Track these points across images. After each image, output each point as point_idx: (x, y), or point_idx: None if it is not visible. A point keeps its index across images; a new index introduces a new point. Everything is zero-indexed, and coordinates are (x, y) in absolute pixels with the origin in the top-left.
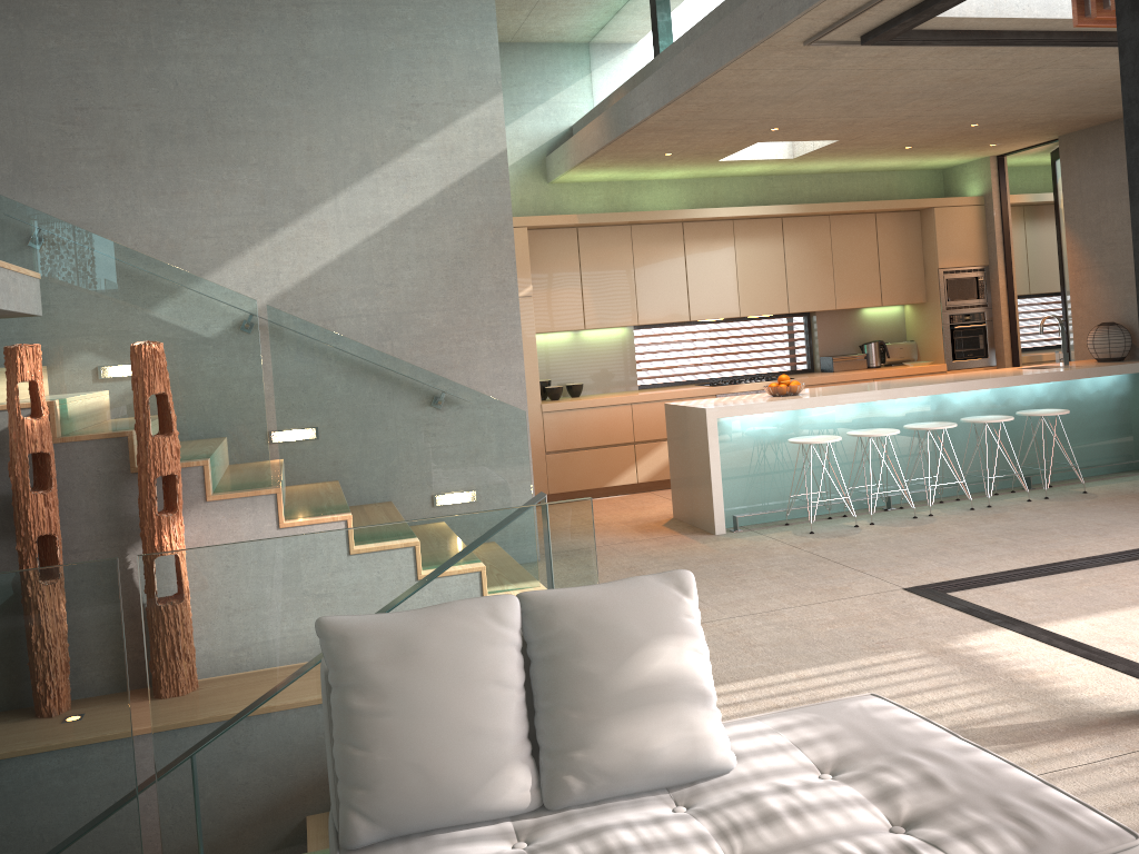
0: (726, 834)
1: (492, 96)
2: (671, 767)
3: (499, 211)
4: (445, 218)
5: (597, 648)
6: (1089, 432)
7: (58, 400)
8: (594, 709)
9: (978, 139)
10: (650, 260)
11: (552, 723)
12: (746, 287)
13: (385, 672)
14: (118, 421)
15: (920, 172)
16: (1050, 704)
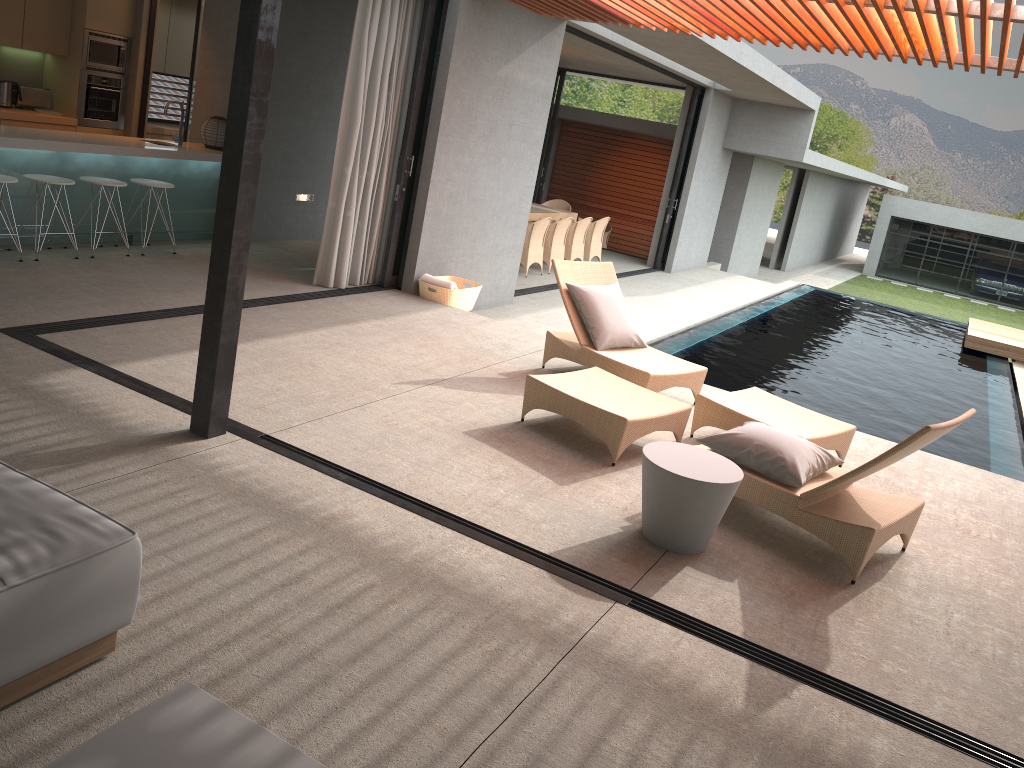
0: None
1: None
2: None
3: None
4: None
5: None
6: (188, 204)
7: None
8: None
9: None
10: None
11: None
12: None
13: None
14: None
15: None
16: (105, 431)
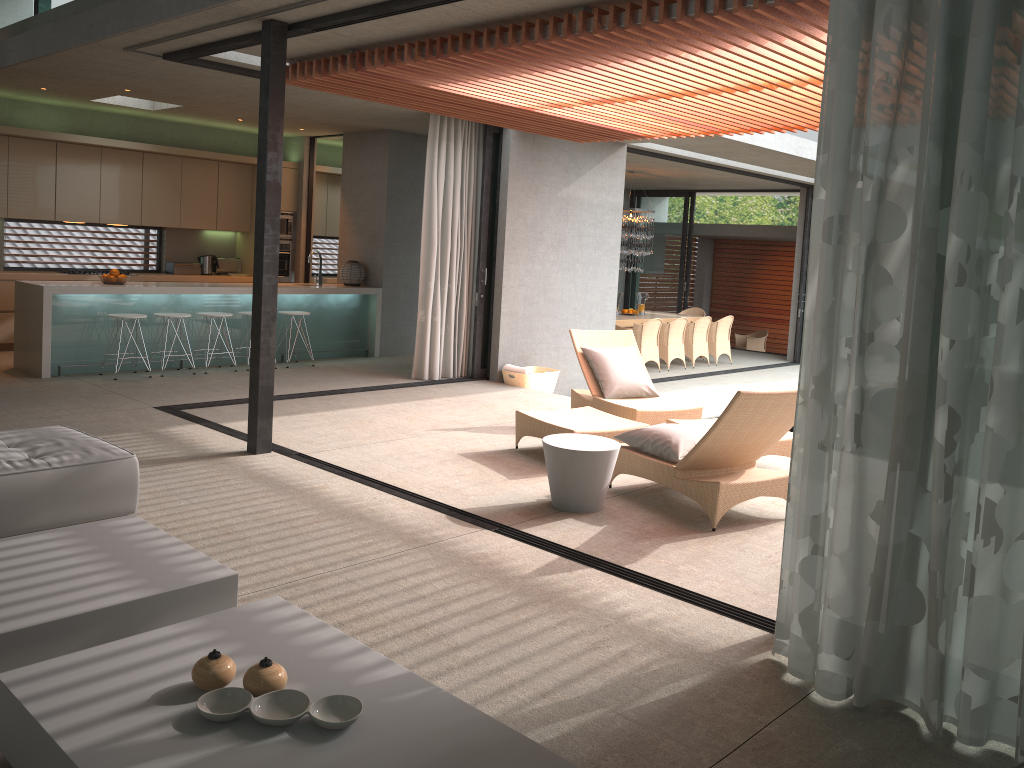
0: None
1: None
2: None
3: None
4: None
5: None
6: (329, 329)
7: None
8: None
9: (289, 124)
10: (24, 168)
11: None
12: (108, 201)
13: None
14: None
15: None
16: (190, 451)
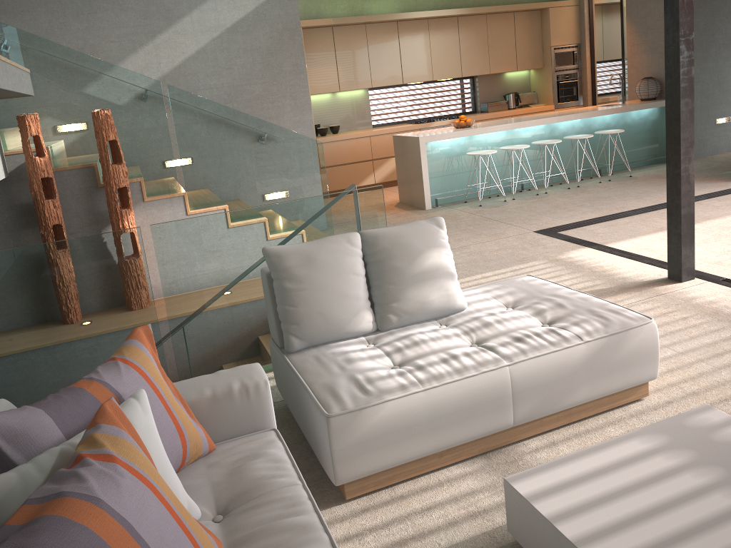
0: (468, 332)
1: None
2: (437, 308)
3: (292, 20)
4: (259, 25)
5: (400, 255)
6: (634, 142)
7: (49, 146)
8: (401, 284)
9: None
10: (378, 46)
11: (380, 291)
12: (436, 62)
13: (300, 270)
14: (86, 158)
15: None
16: (611, 280)
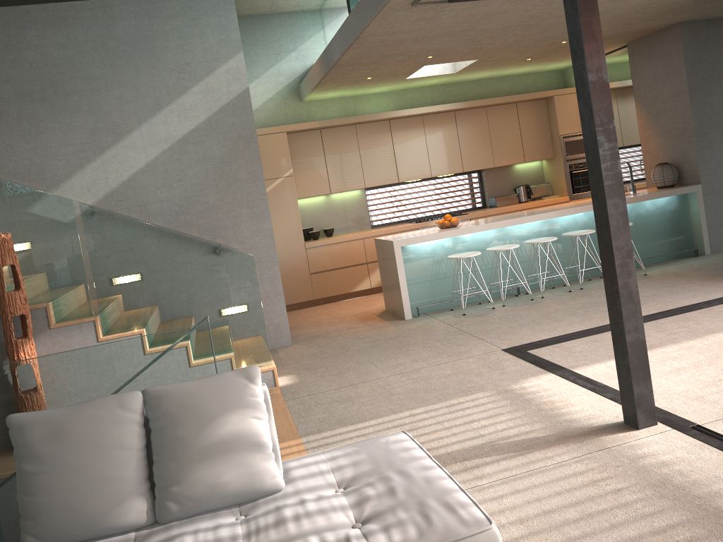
0: (250, 535)
1: (236, 53)
2: (236, 492)
3: (247, 127)
4: (212, 134)
5: (187, 421)
6: (652, 234)
7: None
8: (184, 460)
9: None
10: (369, 146)
11: (159, 469)
12: (434, 158)
13: (45, 446)
14: None
15: (547, 73)
16: (554, 423)
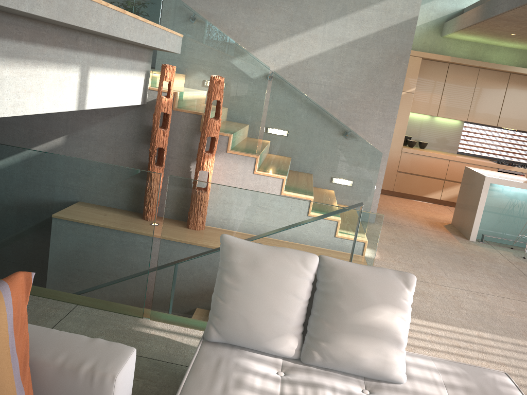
0: None
1: None
2: (368, 370)
3: (404, 48)
4: (375, 45)
5: (349, 298)
6: None
7: (179, 92)
8: (337, 326)
9: None
10: (484, 89)
11: (315, 323)
12: None
13: (242, 270)
14: (200, 107)
15: None
16: None
